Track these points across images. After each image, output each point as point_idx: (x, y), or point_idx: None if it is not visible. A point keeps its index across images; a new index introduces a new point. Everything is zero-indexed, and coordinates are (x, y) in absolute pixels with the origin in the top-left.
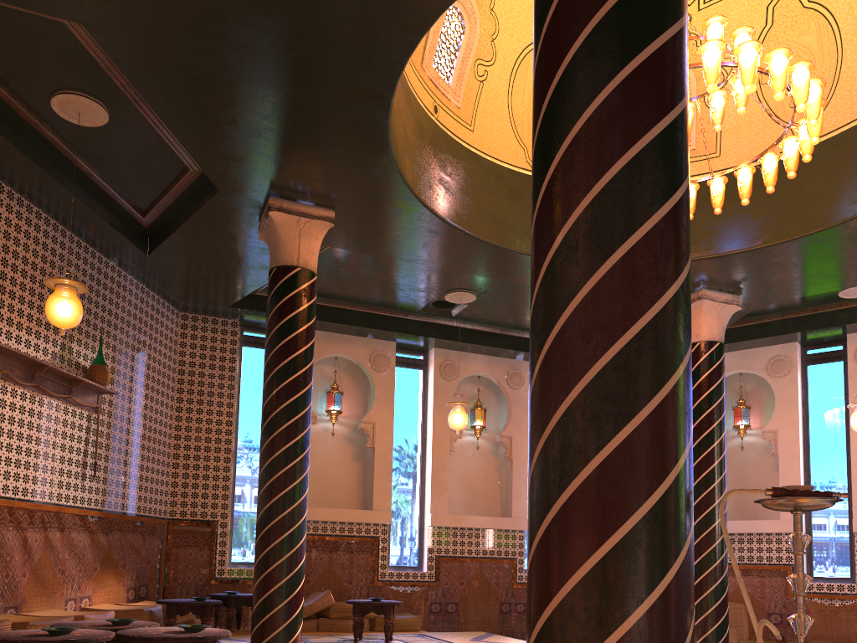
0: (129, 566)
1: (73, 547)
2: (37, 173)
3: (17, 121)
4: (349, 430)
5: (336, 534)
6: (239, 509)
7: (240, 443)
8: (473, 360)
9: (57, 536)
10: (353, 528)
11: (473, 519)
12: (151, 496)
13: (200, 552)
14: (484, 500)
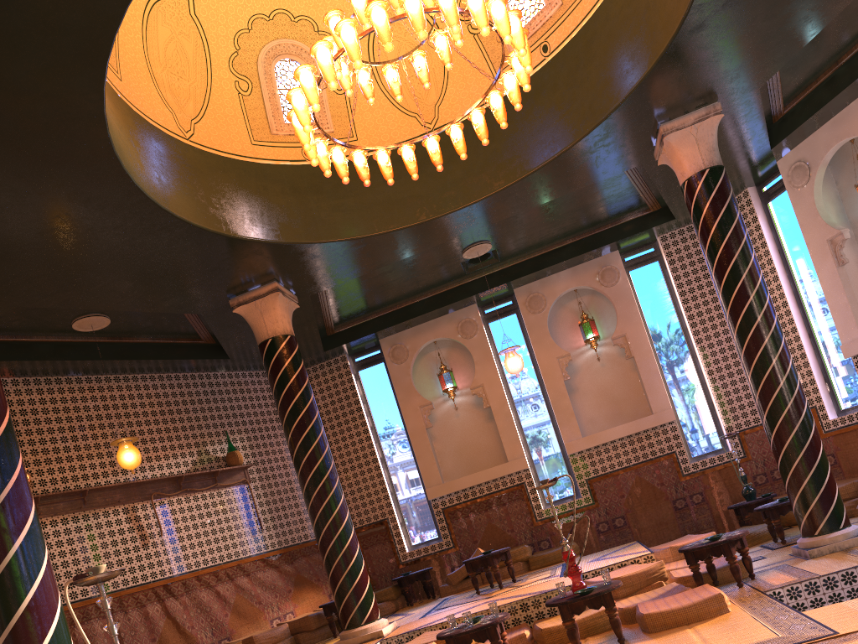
0: (323, 578)
1: (262, 583)
2: (113, 362)
3: (80, 343)
4: (474, 397)
5: (485, 494)
6: (403, 501)
7: (385, 449)
8: (556, 280)
9: (245, 580)
10: (498, 483)
11: (609, 432)
12: None
13: (384, 547)
14: (629, 404)
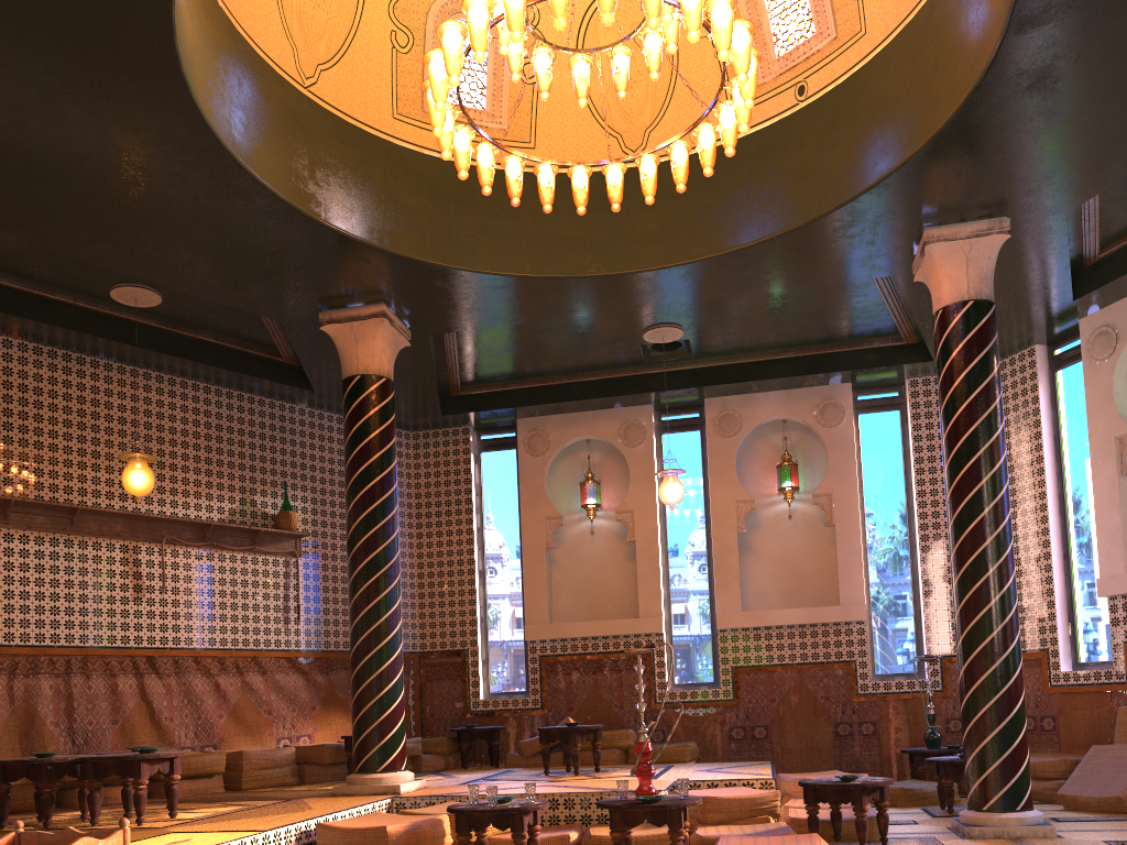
0: None
1: (280, 689)
2: (157, 356)
3: (119, 319)
4: (620, 524)
5: (600, 651)
6: (494, 634)
7: (488, 561)
8: (762, 401)
9: (258, 679)
10: (619, 642)
11: (777, 614)
12: None
13: (453, 685)
14: (814, 585)
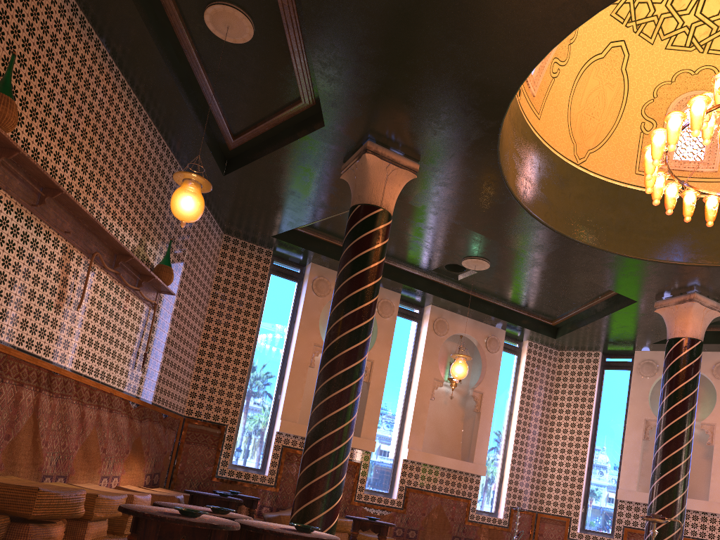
0: (151, 454)
1: (115, 429)
2: (163, 77)
3: (162, 24)
4: None
5: None
6: (246, 418)
7: (256, 359)
8: (461, 321)
9: (106, 416)
10: None
11: (442, 459)
12: (176, 394)
13: (207, 451)
14: (449, 444)
